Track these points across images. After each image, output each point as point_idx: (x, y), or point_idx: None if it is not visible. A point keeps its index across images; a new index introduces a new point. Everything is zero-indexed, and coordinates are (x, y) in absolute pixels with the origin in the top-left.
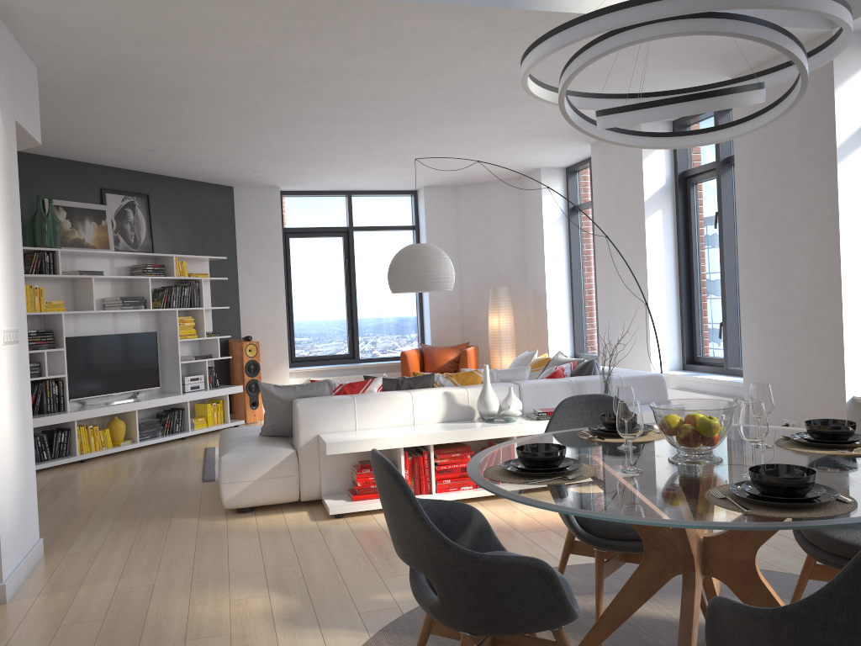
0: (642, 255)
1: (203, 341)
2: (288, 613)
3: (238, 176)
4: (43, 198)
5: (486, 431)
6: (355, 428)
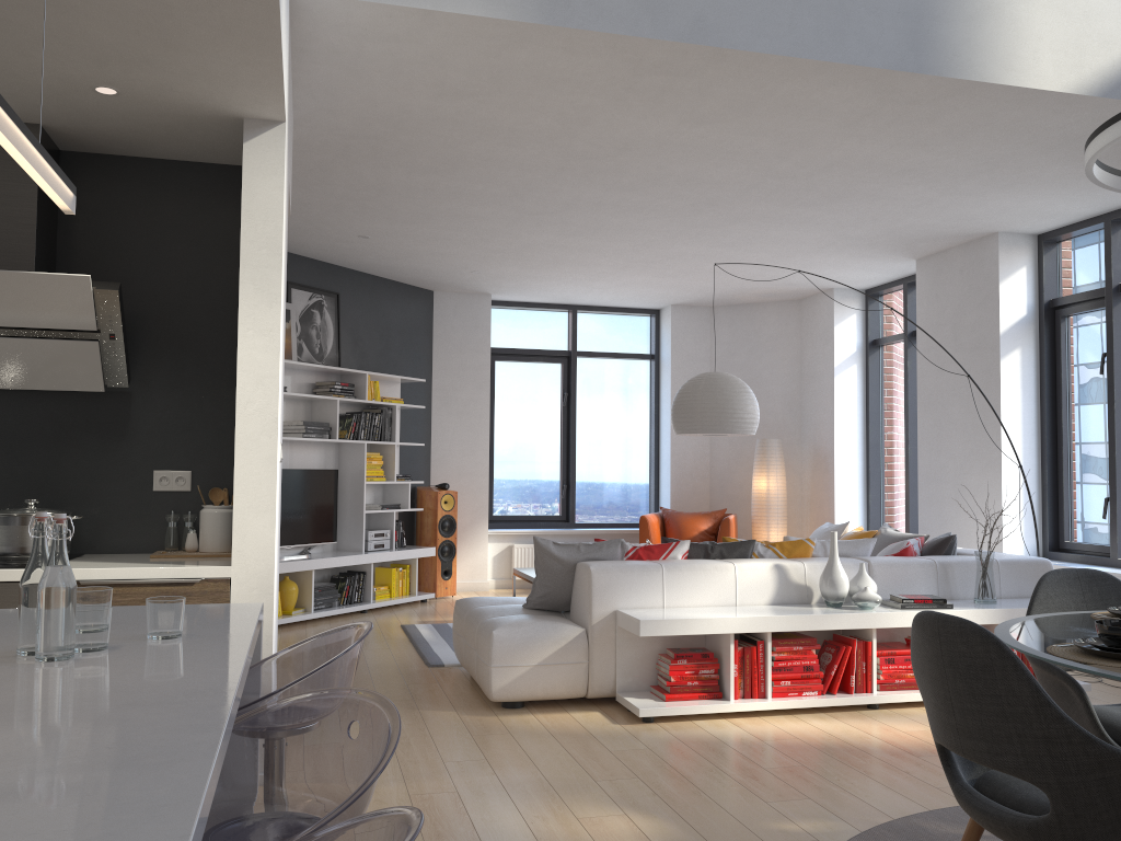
0: (994, 404)
1: (389, 486)
2: (670, 839)
3: (448, 277)
4: None
5: (840, 618)
6: (662, 605)
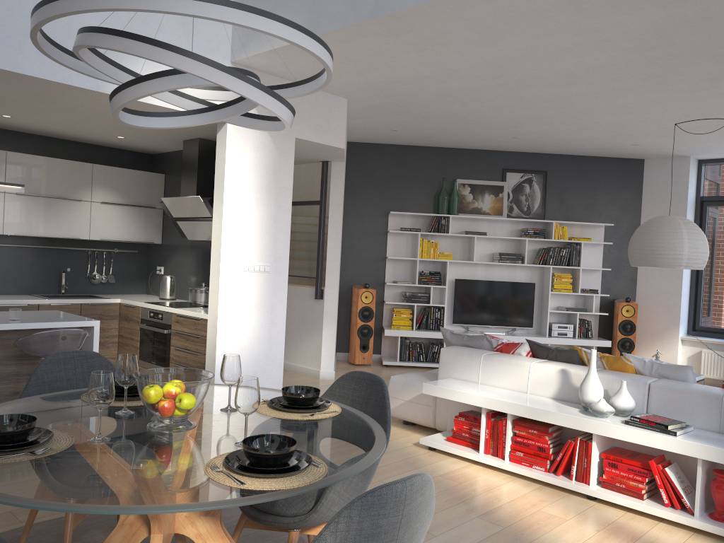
0: None
1: (586, 296)
2: None
3: (627, 150)
4: (454, 178)
5: (556, 416)
6: (477, 381)
